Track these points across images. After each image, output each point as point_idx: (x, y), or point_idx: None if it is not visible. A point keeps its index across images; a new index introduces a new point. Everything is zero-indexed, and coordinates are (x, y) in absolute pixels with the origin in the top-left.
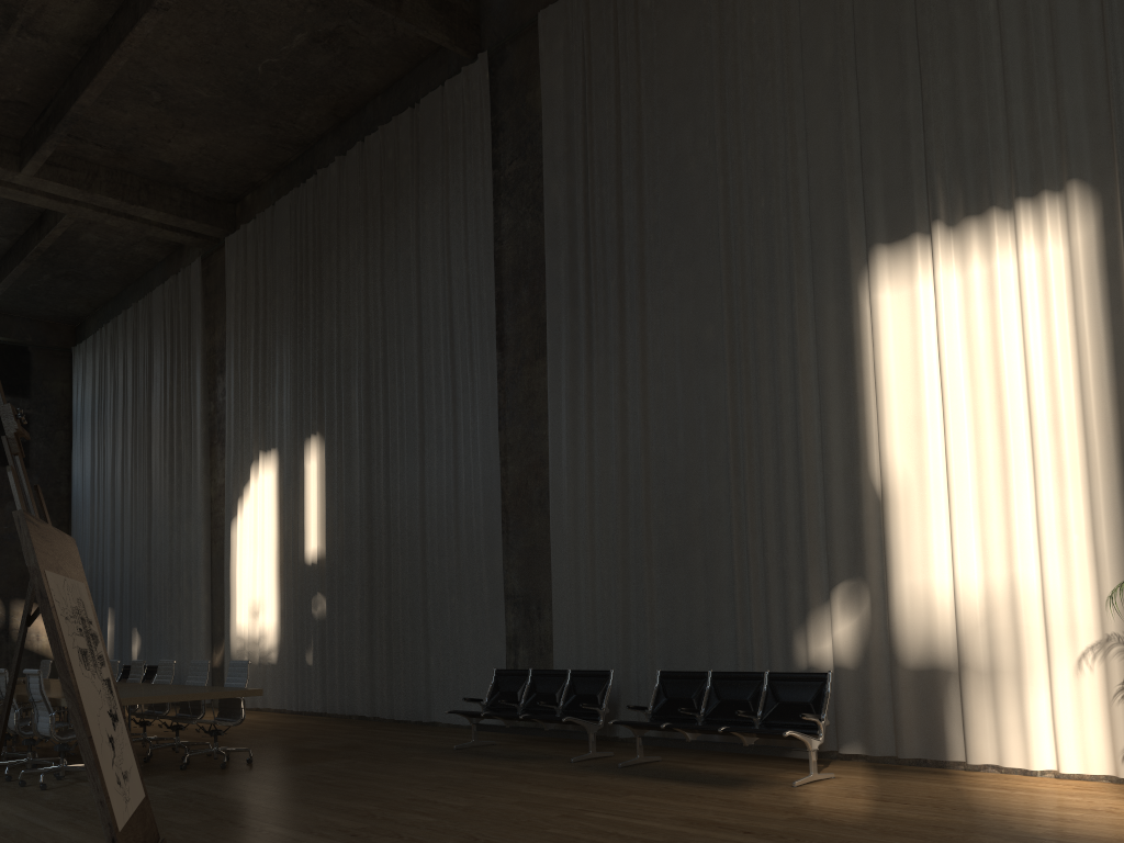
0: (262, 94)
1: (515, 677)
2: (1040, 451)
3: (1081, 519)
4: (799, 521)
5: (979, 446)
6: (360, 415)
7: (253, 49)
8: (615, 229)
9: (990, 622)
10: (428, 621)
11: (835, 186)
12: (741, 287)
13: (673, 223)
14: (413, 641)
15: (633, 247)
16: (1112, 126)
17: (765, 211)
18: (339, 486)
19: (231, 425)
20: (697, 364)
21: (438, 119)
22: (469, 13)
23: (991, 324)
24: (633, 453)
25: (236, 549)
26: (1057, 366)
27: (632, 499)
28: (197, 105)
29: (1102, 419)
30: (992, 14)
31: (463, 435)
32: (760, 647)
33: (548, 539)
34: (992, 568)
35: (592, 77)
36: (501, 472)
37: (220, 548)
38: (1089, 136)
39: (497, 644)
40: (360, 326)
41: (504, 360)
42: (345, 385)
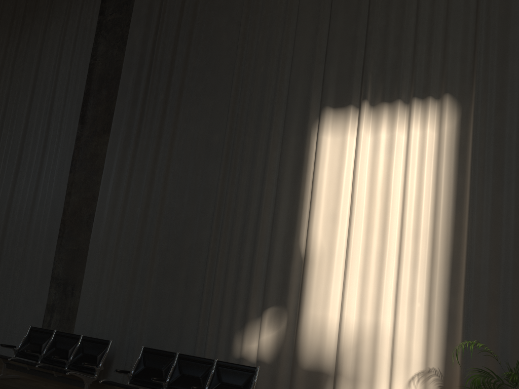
0: None
1: (43, 334)
2: (405, 248)
3: (423, 294)
4: (251, 264)
5: (369, 238)
6: None
7: None
8: (169, 65)
9: (359, 348)
10: None
11: (308, 68)
12: (240, 115)
13: (205, 69)
14: None
15: (178, 77)
16: (474, 69)
17: (263, 74)
18: None
19: None
20: (204, 156)
21: None
22: None
23: (387, 167)
24: (154, 203)
25: None
26: (423, 199)
27: (147, 231)
28: None
29: (444, 236)
30: None
31: (45, 170)
32: (212, 339)
33: (88, 246)
34: (365, 314)
35: None
36: (66, 199)
37: None
38: (459, 72)
39: (40, 308)
40: None
41: (82, 130)
42: None
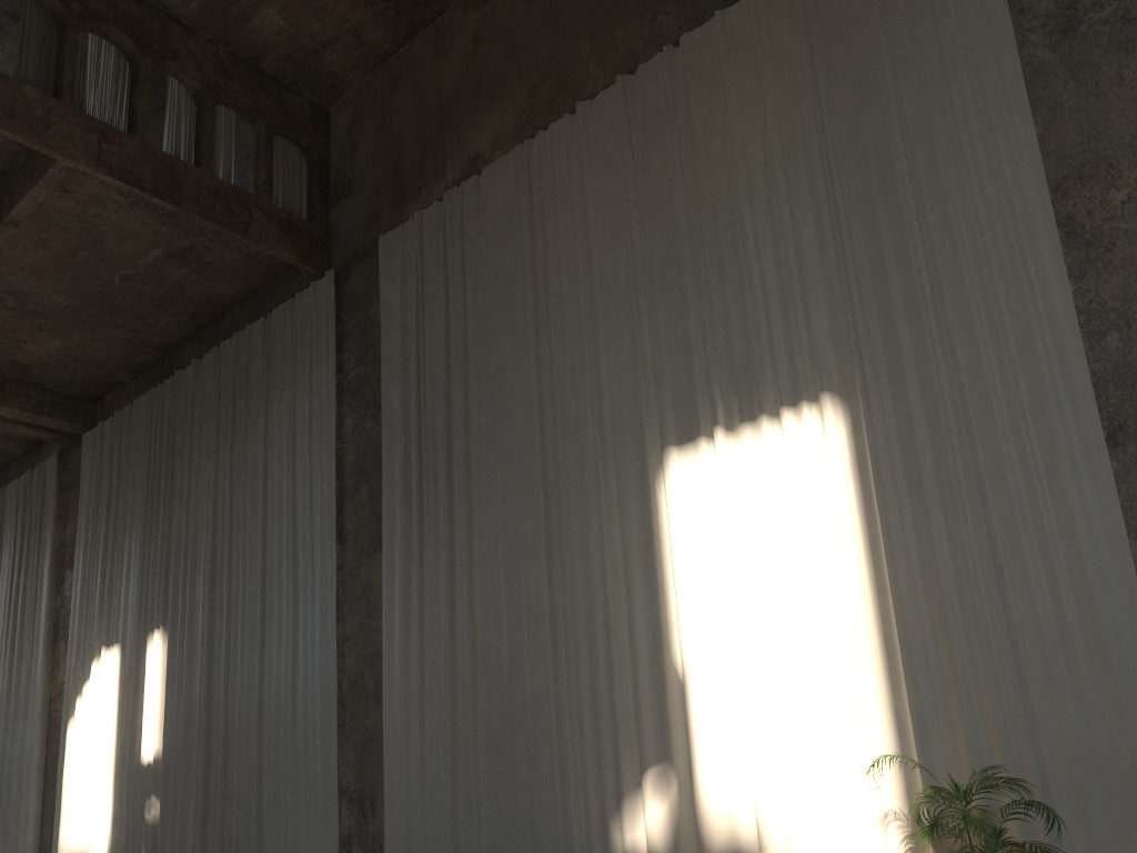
0: (120, 302)
1: None
2: (815, 635)
3: (855, 699)
4: (612, 707)
5: (765, 630)
6: (204, 608)
7: (109, 262)
8: (444, 430)
9: (784, 803)
10: (262, 822)
11: (633, 394)
12: (555, 483)
13: (495, 425)
14: (246, 844)
15: (460, 446)
16: (852, 347)
17: (575, 415)
18: (180, 681)
19: (75, 620)
20: (518, 556)
21: (288, 327)
22: (318, 235)
23: (768, 518)
24: (461, 643)
25: (71, 750)
26: (824, 555)
27: (461, 689)
28: (53, 310)
29: (865, 604)
30: (753, 252)
31: (302, 627)
32: (580, 836)
33: (382, 731)
34: (783, 748)
35: (425, 294)
36: (338, 664)
37: (55, 750)
38: (835, 355)
39: (330, 844)
40: (208, 520)
41: (344, 553)
42: (190, 578)
